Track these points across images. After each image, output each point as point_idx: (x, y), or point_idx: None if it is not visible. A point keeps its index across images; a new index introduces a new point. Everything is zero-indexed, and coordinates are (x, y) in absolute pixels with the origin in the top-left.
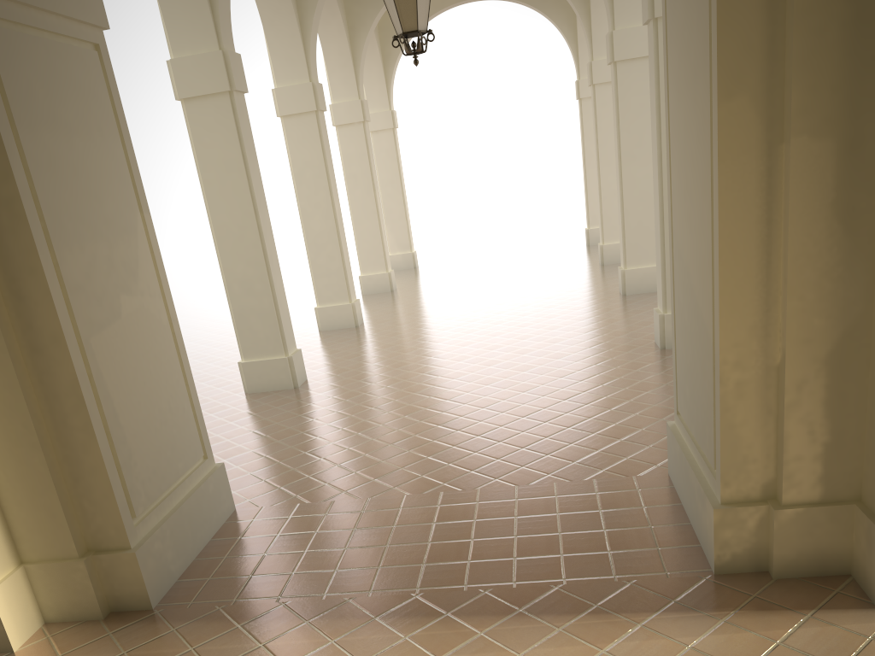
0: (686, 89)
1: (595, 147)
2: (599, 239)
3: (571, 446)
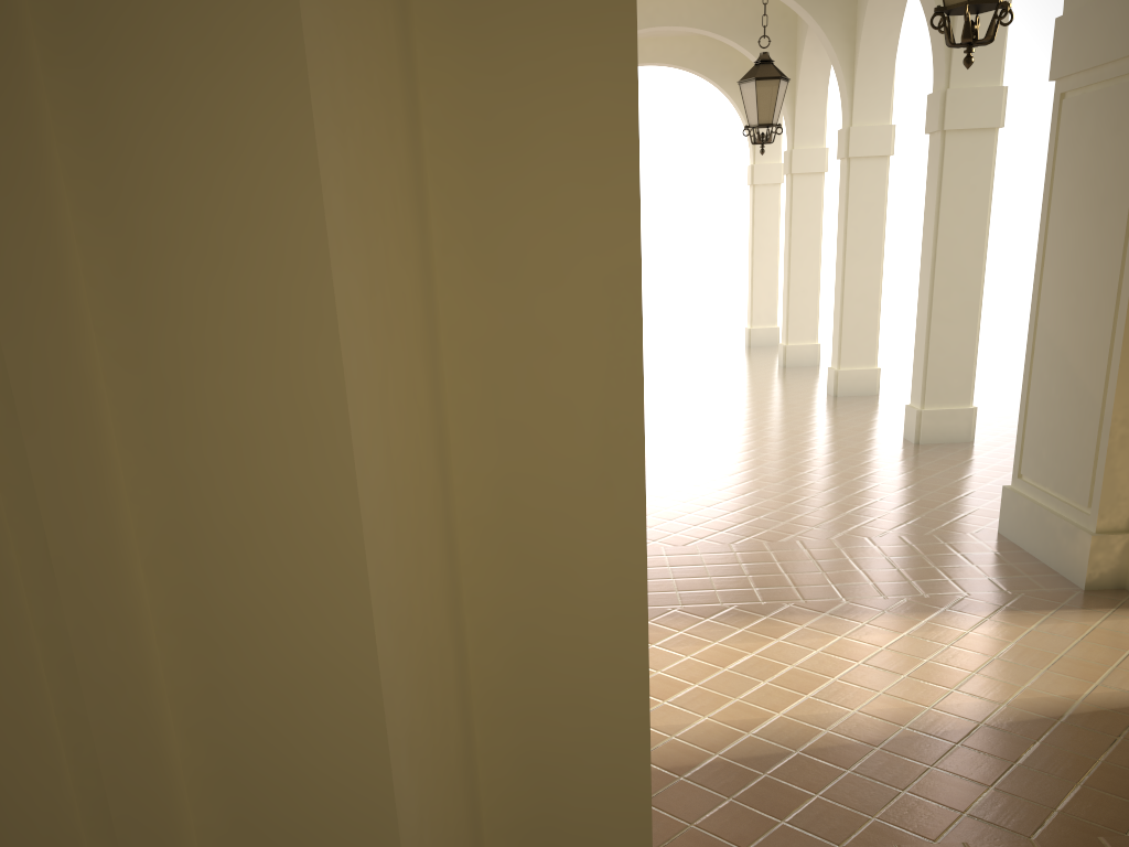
0: (1085, 212)
1: (786, 240)
2: (761, 340)
3: (891, 512)
